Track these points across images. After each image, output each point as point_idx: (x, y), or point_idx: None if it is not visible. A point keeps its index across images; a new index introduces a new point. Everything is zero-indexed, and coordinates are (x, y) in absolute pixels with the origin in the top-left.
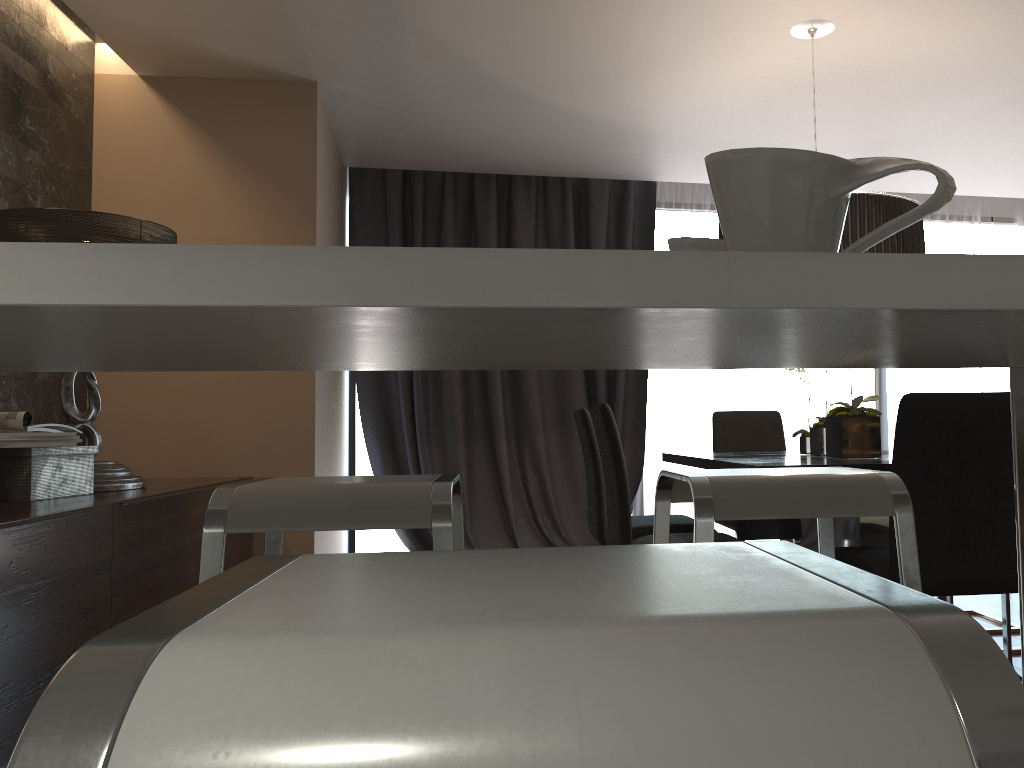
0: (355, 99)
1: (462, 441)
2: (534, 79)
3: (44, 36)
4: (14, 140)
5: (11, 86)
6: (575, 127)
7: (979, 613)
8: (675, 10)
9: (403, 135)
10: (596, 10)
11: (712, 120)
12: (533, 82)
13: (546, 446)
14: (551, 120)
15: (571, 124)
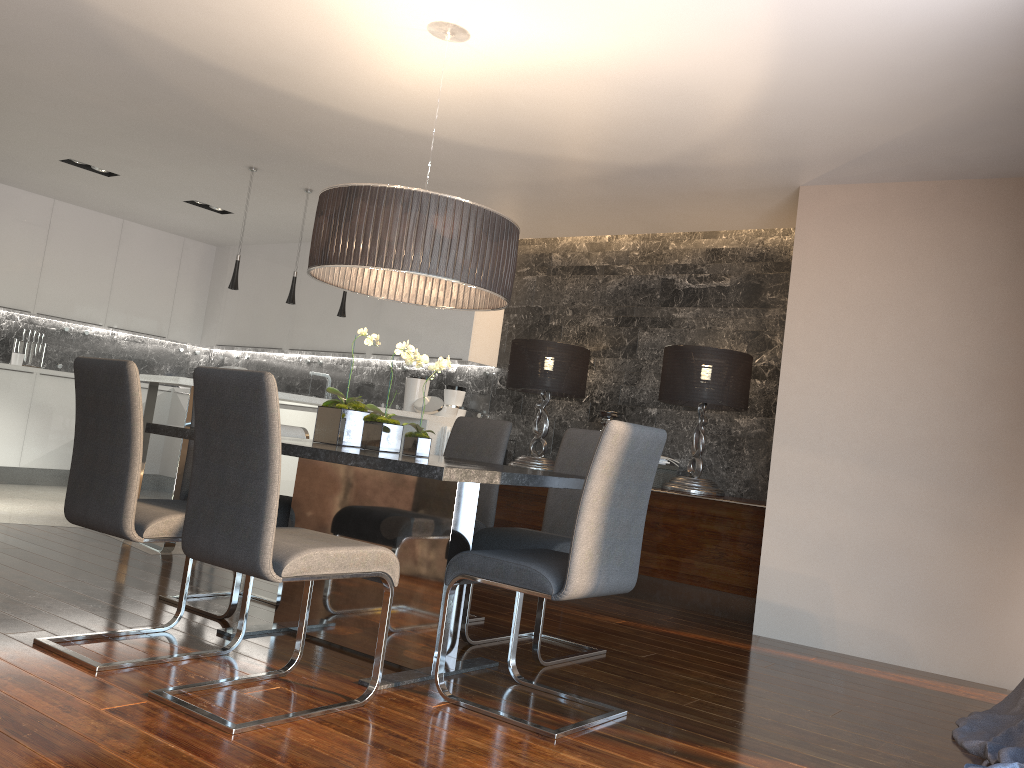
0: (827, 175)
1: None
2: (702, 120)
3: (788, 240)
4: (754, 309)
5: (753, 282)
6: (811, 81)
7: (222, 718)
8: (517, 94)
9: (917, 155)
10: (560, 118)
11: (697, 4)
12: (710, 119)
13: None
14: (800, 97)
15: (803, 85)
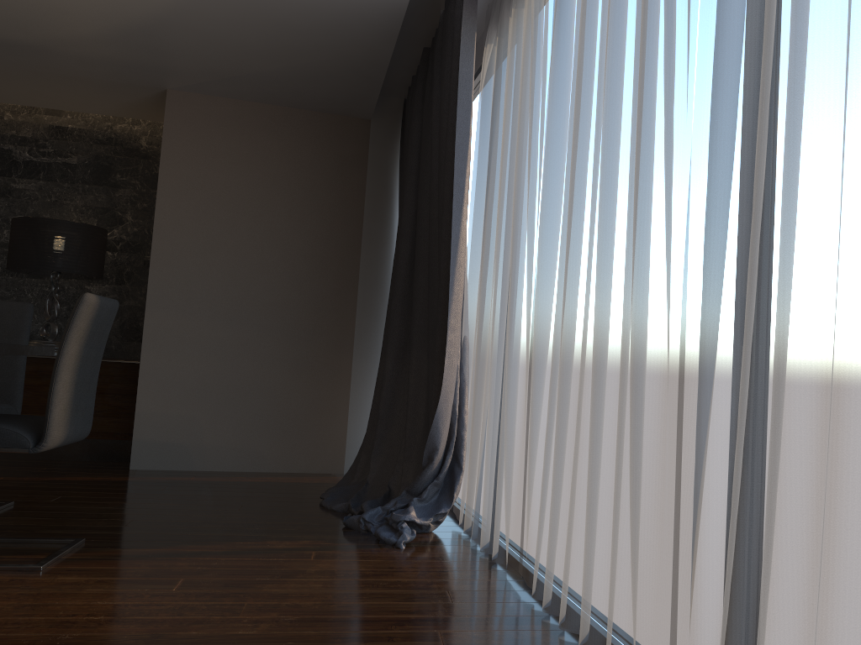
0: (196, 85)
1: (382, 357)
2: (96, 18)
3: (138, 129)
4: (105, 188)
5: (103, 163)
6: (213, 15)
7: None
8: None
9: (275, 86)
10: None
11: None
12: (104, 19)
13: (419, 366)
14: (198, 24)
15: (205, 16)
